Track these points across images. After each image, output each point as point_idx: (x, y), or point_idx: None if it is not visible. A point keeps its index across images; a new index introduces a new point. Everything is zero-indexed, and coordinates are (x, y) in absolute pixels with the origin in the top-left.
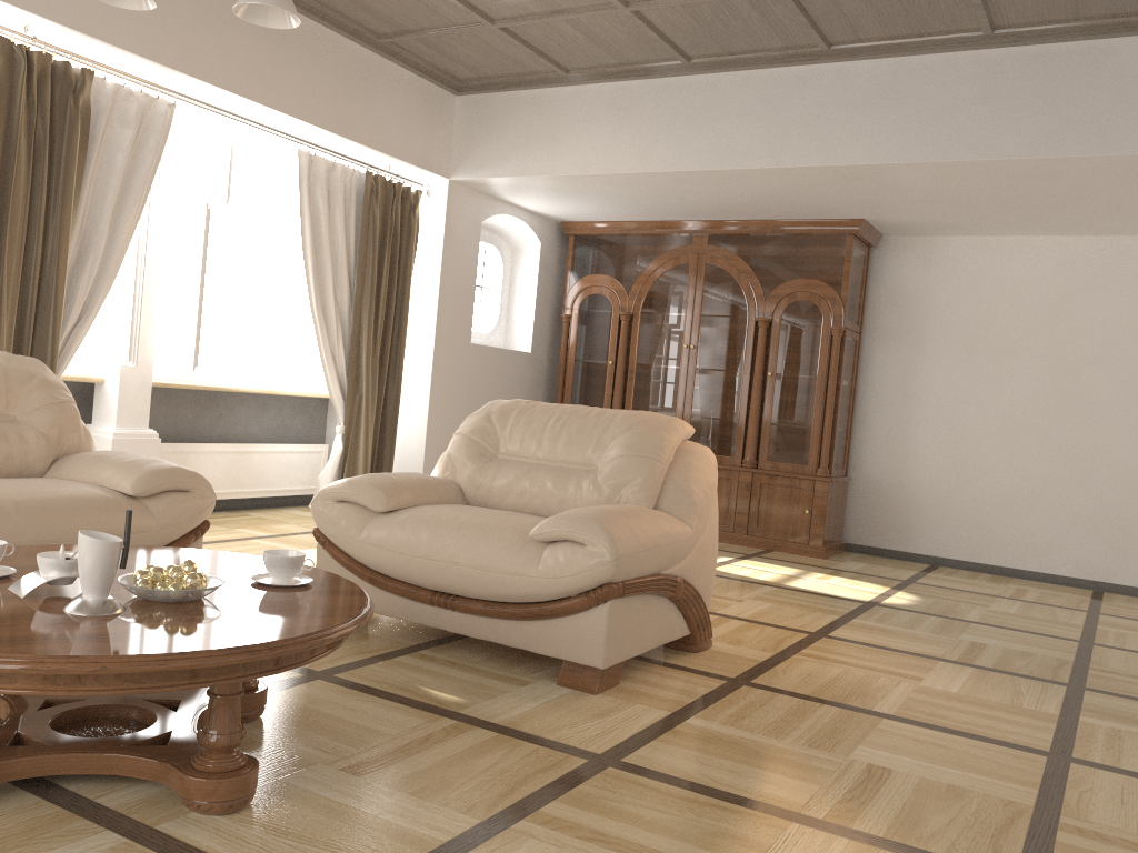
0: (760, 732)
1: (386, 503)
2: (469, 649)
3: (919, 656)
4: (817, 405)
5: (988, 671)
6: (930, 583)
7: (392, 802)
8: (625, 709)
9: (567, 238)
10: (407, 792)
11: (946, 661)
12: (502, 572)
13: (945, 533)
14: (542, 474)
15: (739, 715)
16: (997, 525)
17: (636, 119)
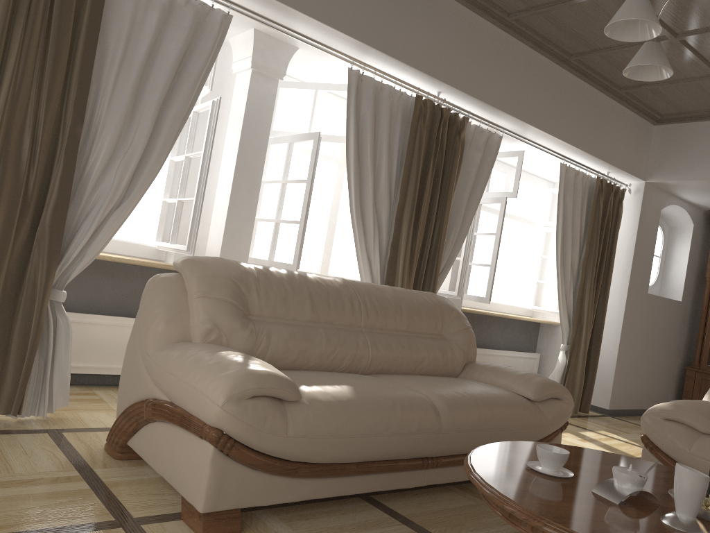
0: None
1: None
2: None
3: None
4: None
5: None
6: None
7: None
8: None
9: (709, 221)
10: None
11: None
12: None
13: None
14: None
15: None
16: None
17: None
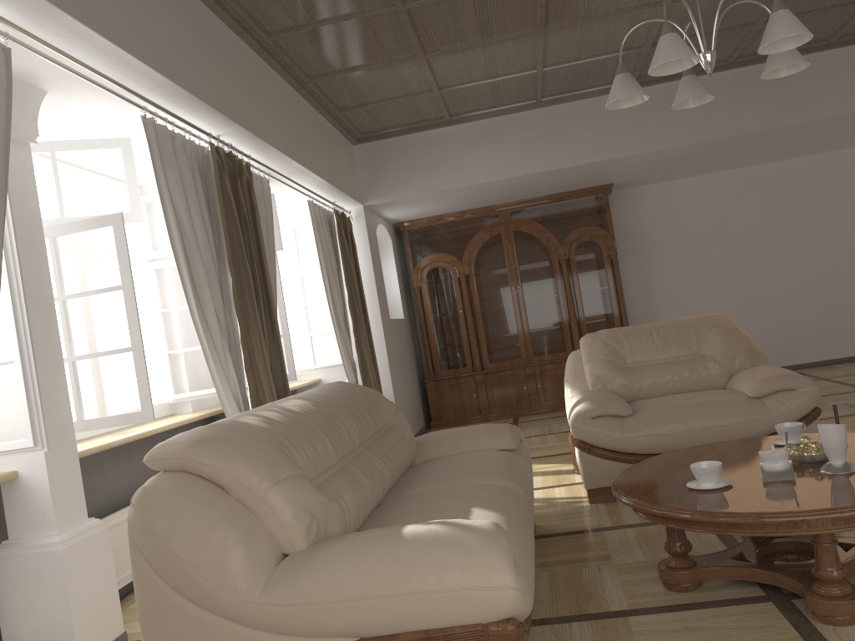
0: None
1: (630, 408)
2: None
3: (850, 416)
4: (613, 305)
5: None
6: None
7: None
8: None
9: (396, 233)
10: None
11: None
12: (747, 422)
13: None
14: (675, 367)
15: None
16: None
17: (504, 142)
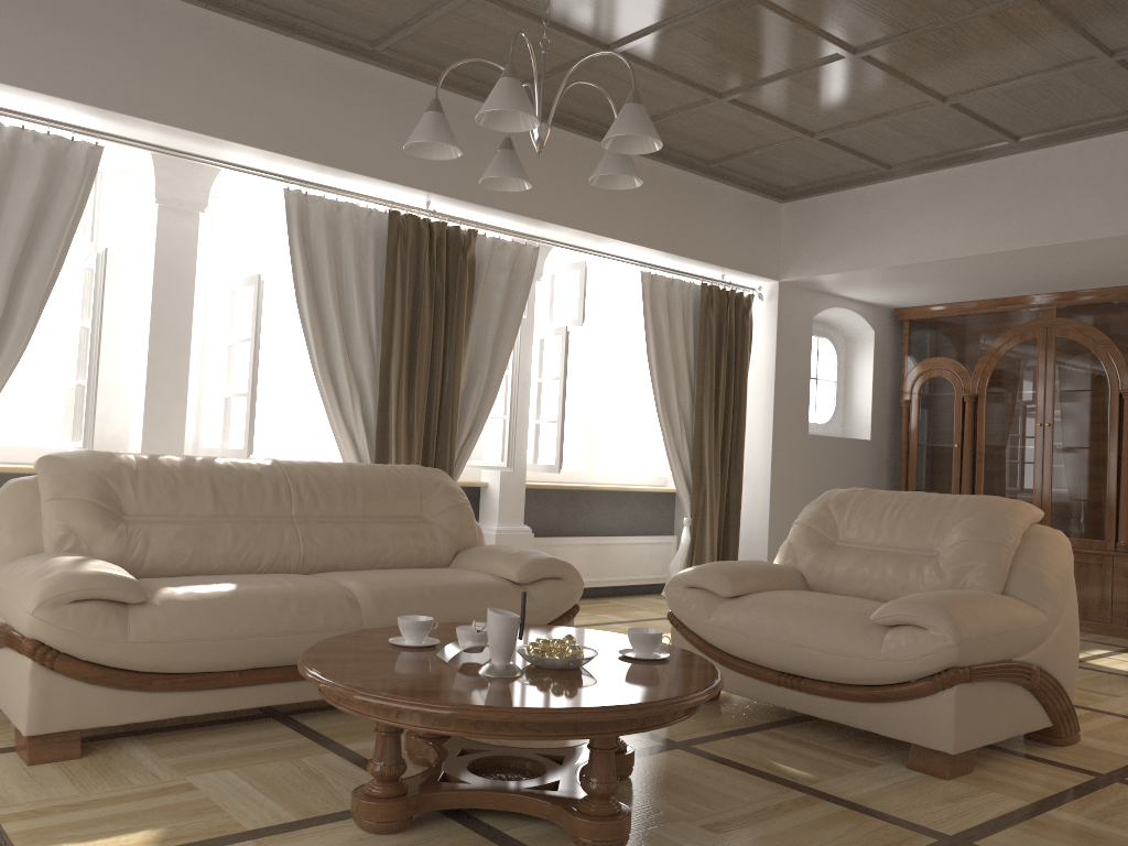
0: None
1: (731, 589)
2: (817, 730)
3: None
4: None
5: None
6: None
7: None
8: (978, 795)
9: (901, 323)
10: None
11: None
12: (845, 655)
13: None
14: (882, 560)
15: (1109, 811)
16: None
17: (964, 203)
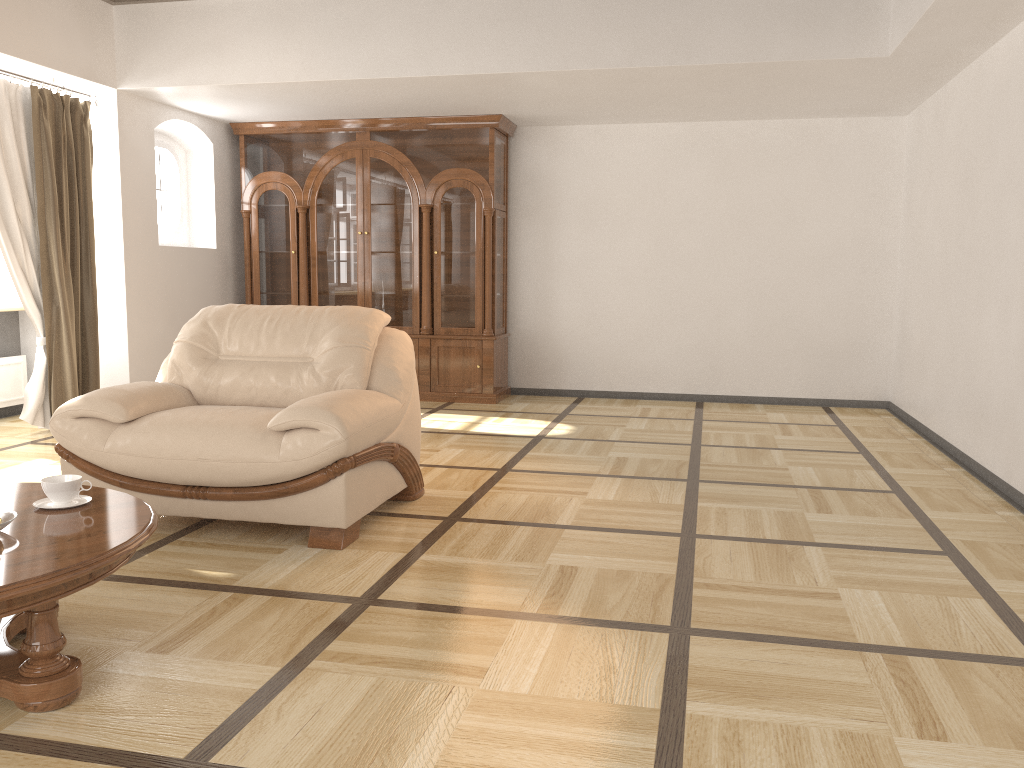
0: (478, 556)
1: (126, 414)
2: (222, 529)
3: (582, 475)
4: (478, 277)
5: (632, 479)
6: (580, 413)
7: (203, 668)
8: (369, 557)
9: (237, 137)
10: (212, 658)
11: (601, 476)
12: (248, 462)
13: (586, 371)
14: (265, 370)
15: (459, 546)
16: (624, 360)
17: (297, 31)
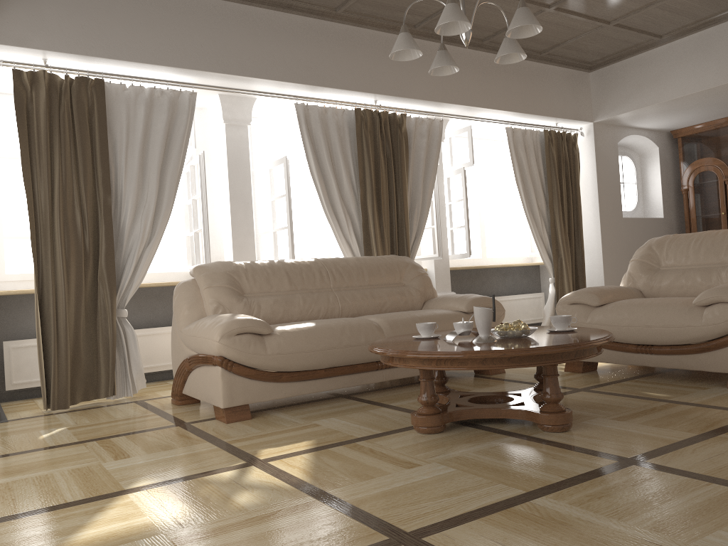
0: None
1: (598, 300)
2: (664, 377)
3: None
4: None
5: None
6: None
7: (644, 428)
8: None
9: (676, 140)
10: (651, 425)
11: None
12: (679, 326)
13: None
14: (692, 273)
15: None
16: None
17: (714, 52)
